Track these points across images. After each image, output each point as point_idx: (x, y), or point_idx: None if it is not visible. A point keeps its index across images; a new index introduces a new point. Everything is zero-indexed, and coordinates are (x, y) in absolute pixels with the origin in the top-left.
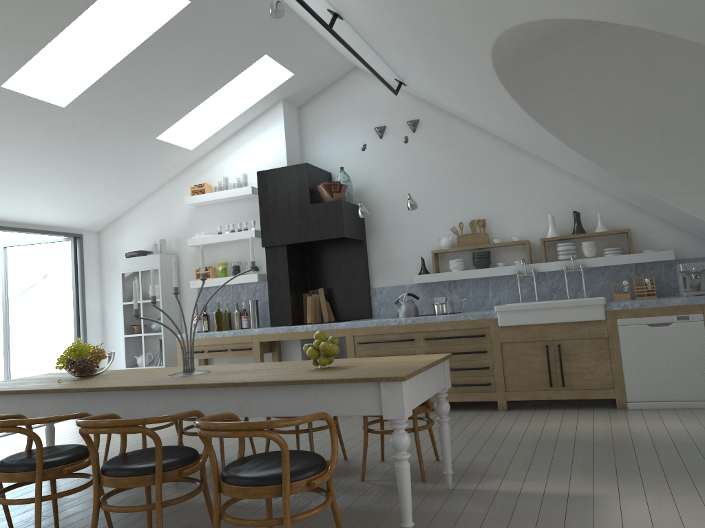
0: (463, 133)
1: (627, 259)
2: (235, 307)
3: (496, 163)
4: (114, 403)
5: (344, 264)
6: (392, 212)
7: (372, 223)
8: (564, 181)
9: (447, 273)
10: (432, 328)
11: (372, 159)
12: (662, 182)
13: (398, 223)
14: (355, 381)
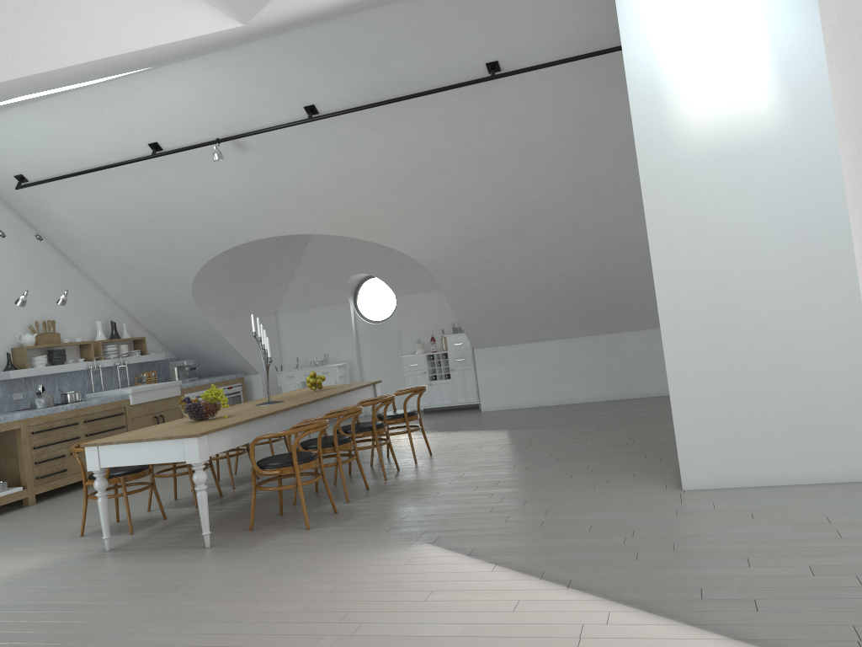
0: (31, 237)
1: (146, 358)
2: None
3: (57, 271)
4: (303, 413)
5: None
6: None
7: None
8: (100, 296)
9: (39, 368)
10: (90, 411)
11: None
12: (208, 307)
13: None
14: (373, 384)
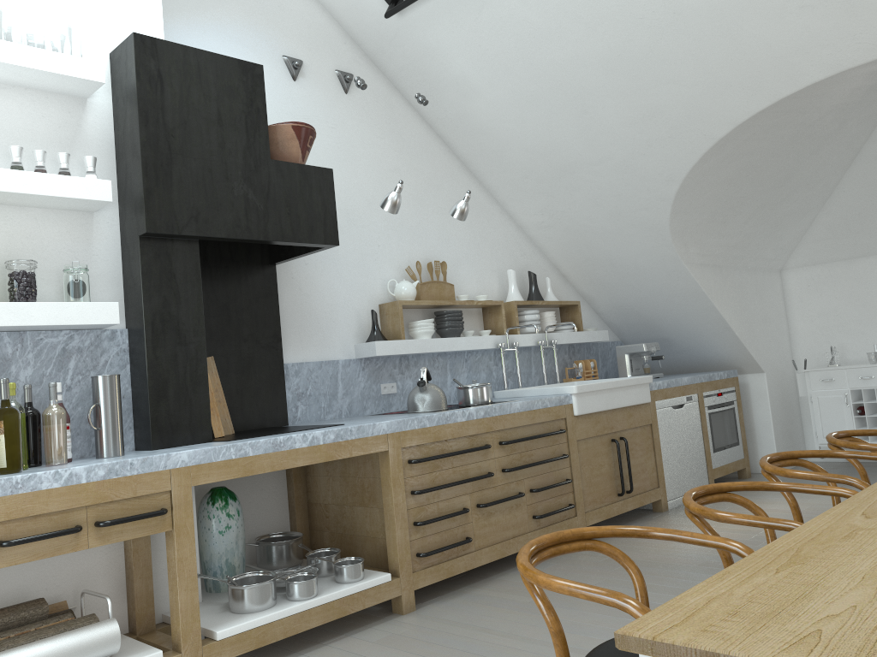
0: (410, 123)
1: (581, 337)
2: (52, 396)
3: (448, 184)
4: None
5: (237, 309)
6: None
7: None
8: (511, 230)
9: (421, 340)
10: (509, 424)
11: (280, 112)
12: (690, 248)
13: None
14: None
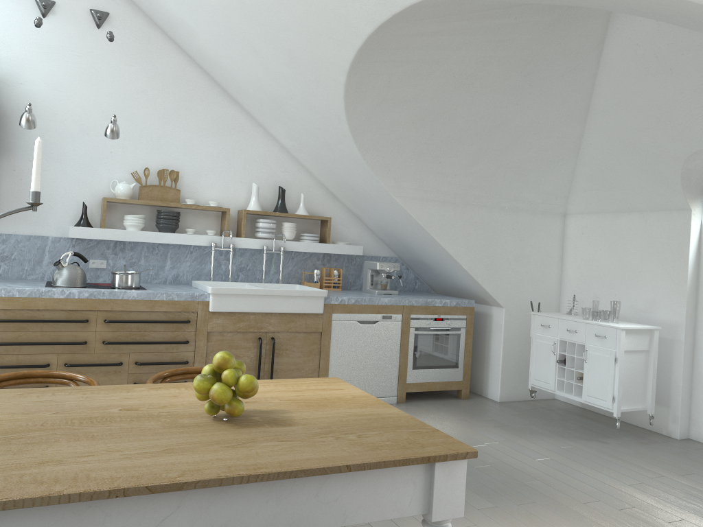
0: (167, 54)
1: (324, 248)
2: None
3: (203, 106)
4: None
5: None
6: (45, 129)
7: (7, 136)
8: (273, 150)
9: (122, 231)
10: (120, 308)
11: (24, 42)
12: (402, 183)
13: (51, 146)
14: (405, 464)
